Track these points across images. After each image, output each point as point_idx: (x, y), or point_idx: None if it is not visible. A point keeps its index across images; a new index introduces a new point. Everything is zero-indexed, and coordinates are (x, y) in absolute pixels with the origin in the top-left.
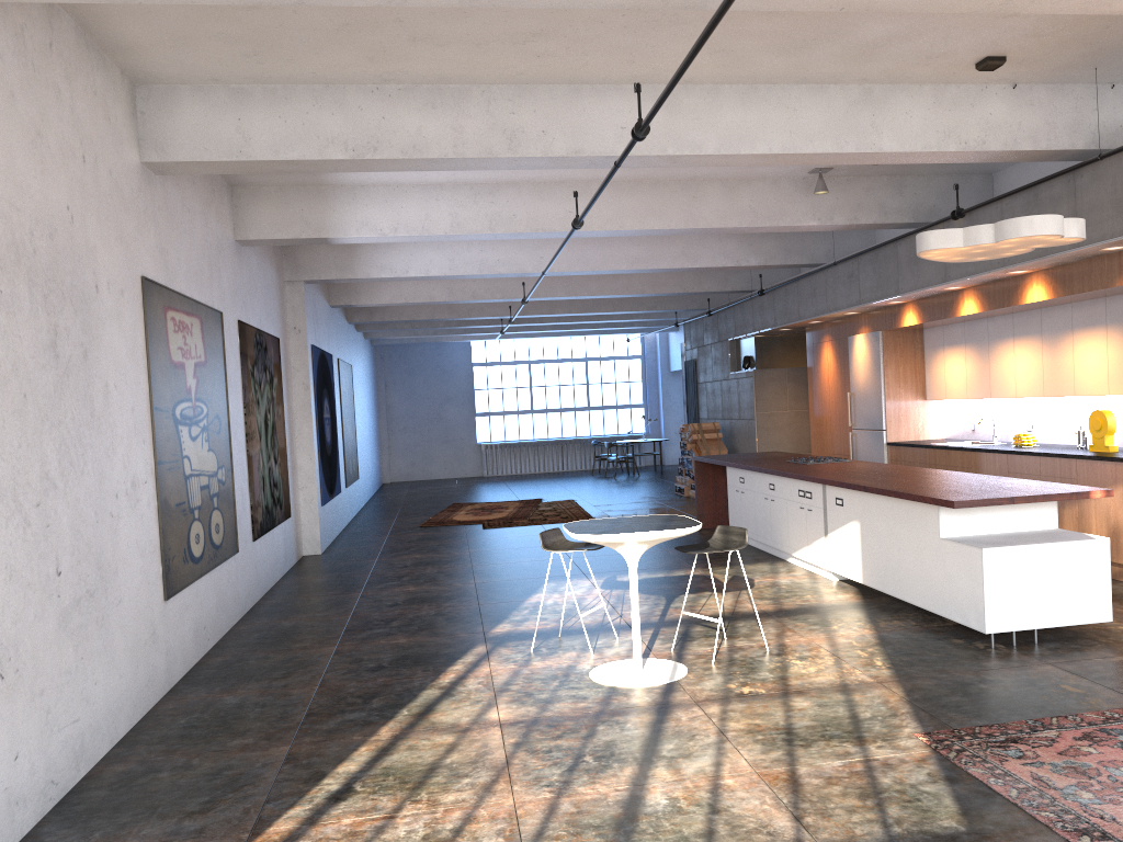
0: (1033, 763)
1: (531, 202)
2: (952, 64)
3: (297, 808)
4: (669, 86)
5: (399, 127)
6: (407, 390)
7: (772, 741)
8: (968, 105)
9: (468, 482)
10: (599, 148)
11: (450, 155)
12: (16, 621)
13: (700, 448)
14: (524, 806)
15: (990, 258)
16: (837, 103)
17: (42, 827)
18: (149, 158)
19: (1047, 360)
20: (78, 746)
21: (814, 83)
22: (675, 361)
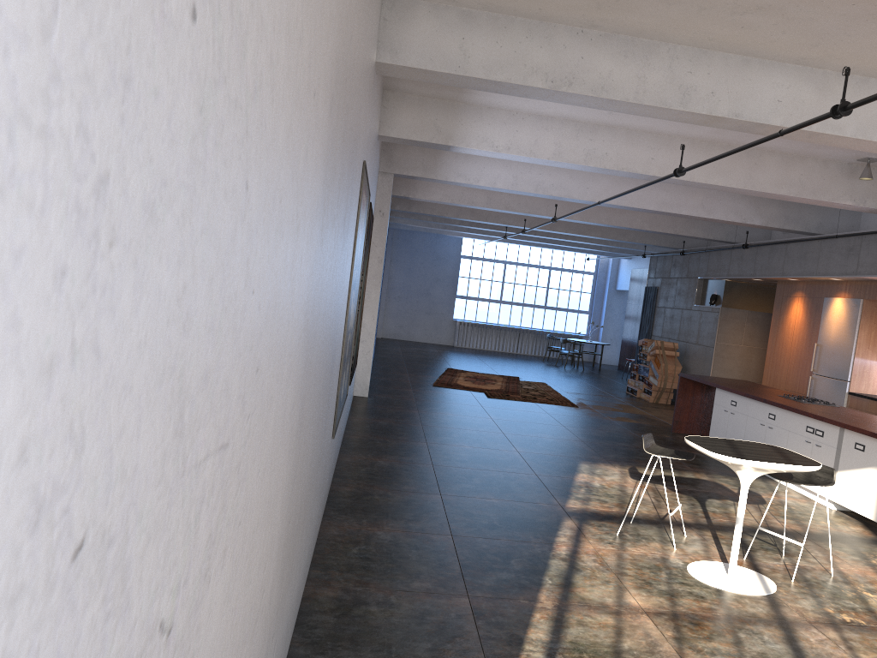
0: None
1: (622, 145)
2: None
3: None
4: None
5: (593, 68)
6: (406, 268)
7: None
8: None
9: (445, 350)
10: (755, 115)
11: (631, 99)
12: (309, 464)
13: (659, 362)
14: None
15: None
16: None
17: (297, 648)
18: (383, 59)
19: None
20: (304, 570)
21: None
22: (622, 282)
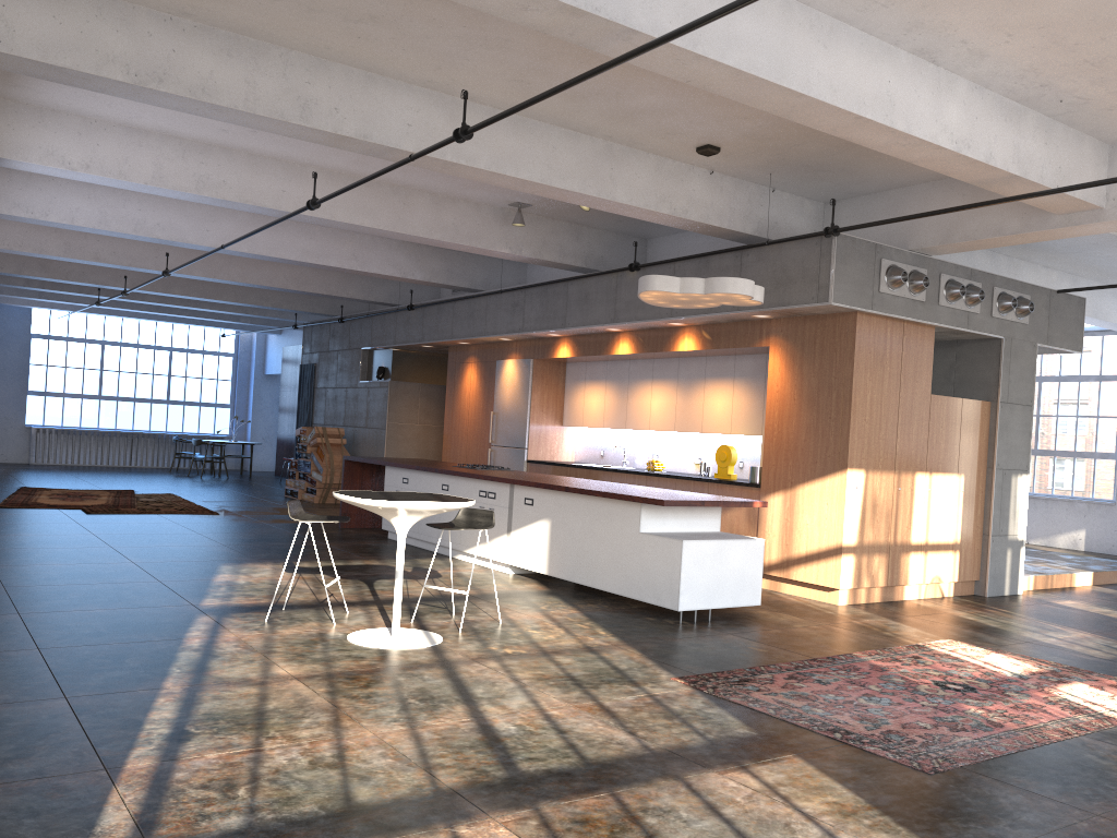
0: (770, 693)
1: (244, 172)
2: (681, 143)
3: (140, 749)
4: (528, 103)
5: (190, 65)
6: None
7: (565, 685)
8: (679, 179)
9: (16, 468)
10: (386, 138)
11: (240, 107)
12: None
13: (323, 452)
14: (387, 736)
15: (683, 307)
16: (586, 151)
17: None
18: None
19: (681, 401)
20: None
21: (571, 129)
22: (273, 364)
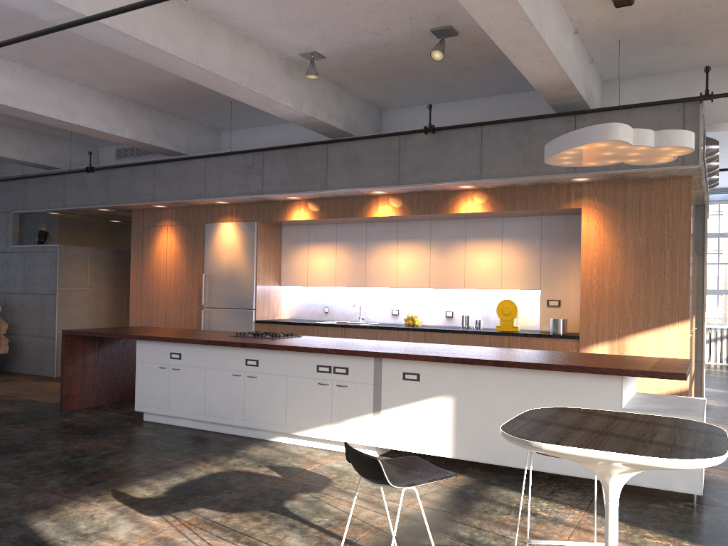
0: None
1: None
2: None
3: None
4: None
5: None
6: None
7: None
8: (566, 32)
9: None
10: None
11: None
12: None
13: None
14: None
15: (568, 164)
16: None
17: None
18: None
19: (436, 260)
20: None
21: None
22: None
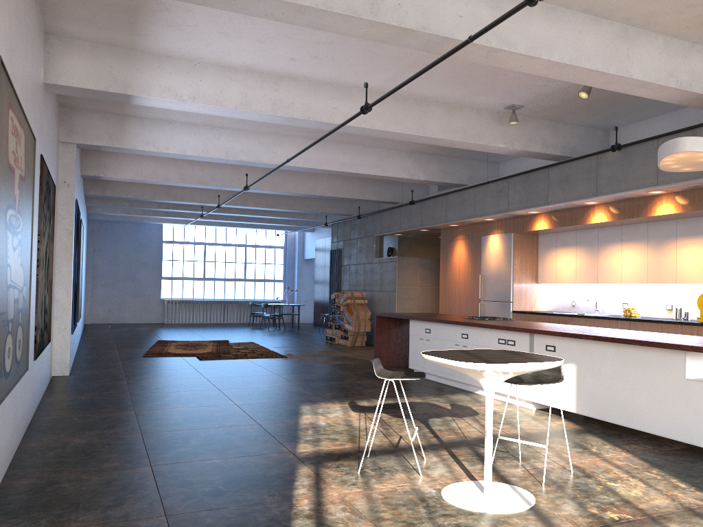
0: None
1: (306, 95)
2: (696, 17)
3: None
4: None
5: None
6: (110, 256)
7: None
8: (683, 56)
9: (156, 327)
10: (441, 29)
11: (320, 6)
12: None
13: (352, 310)
14: None
15: (692, 170)
16: (606, 34)
17: None
18: None
19: (652, 258)
20: None
21: (593, 15)
22: (309, 252)
